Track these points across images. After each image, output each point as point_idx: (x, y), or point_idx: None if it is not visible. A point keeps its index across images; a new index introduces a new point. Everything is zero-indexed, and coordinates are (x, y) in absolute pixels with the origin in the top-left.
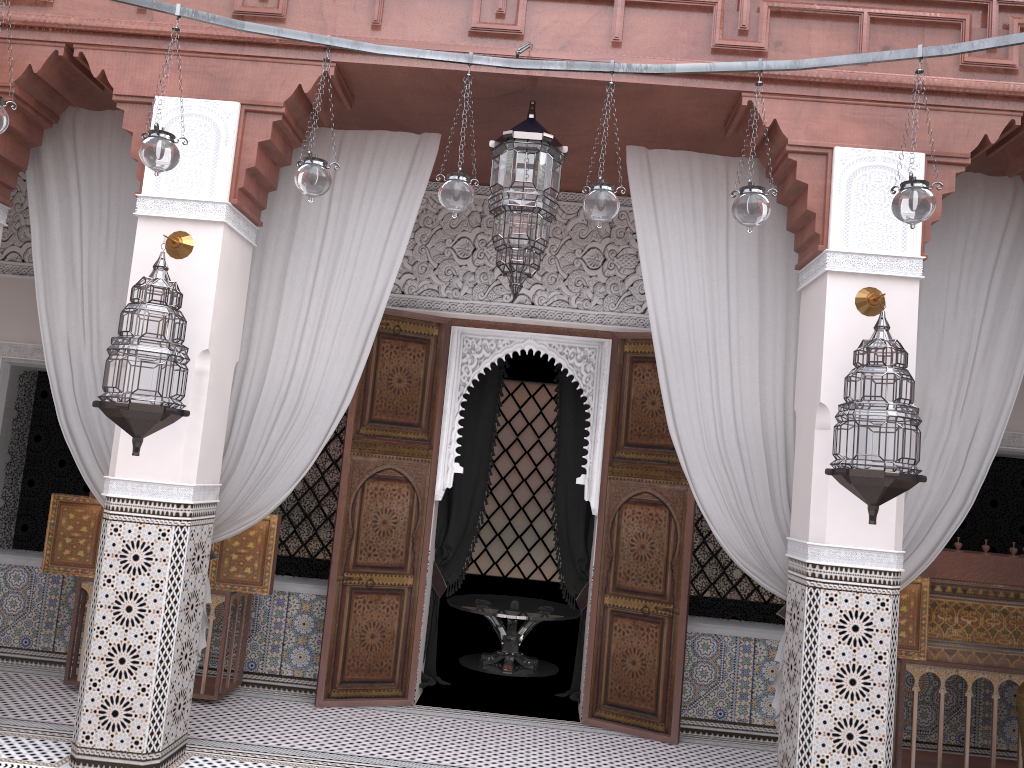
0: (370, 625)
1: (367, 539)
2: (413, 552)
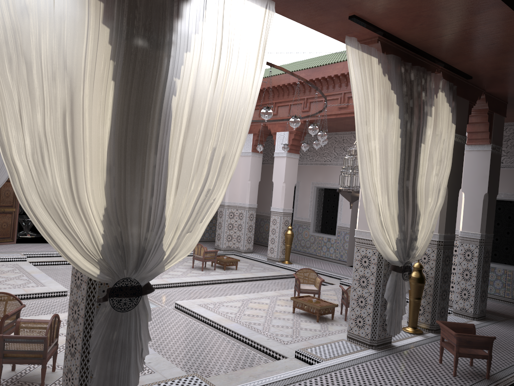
0: (4, 222)
1: (2, 198)
2: (15, 201)
